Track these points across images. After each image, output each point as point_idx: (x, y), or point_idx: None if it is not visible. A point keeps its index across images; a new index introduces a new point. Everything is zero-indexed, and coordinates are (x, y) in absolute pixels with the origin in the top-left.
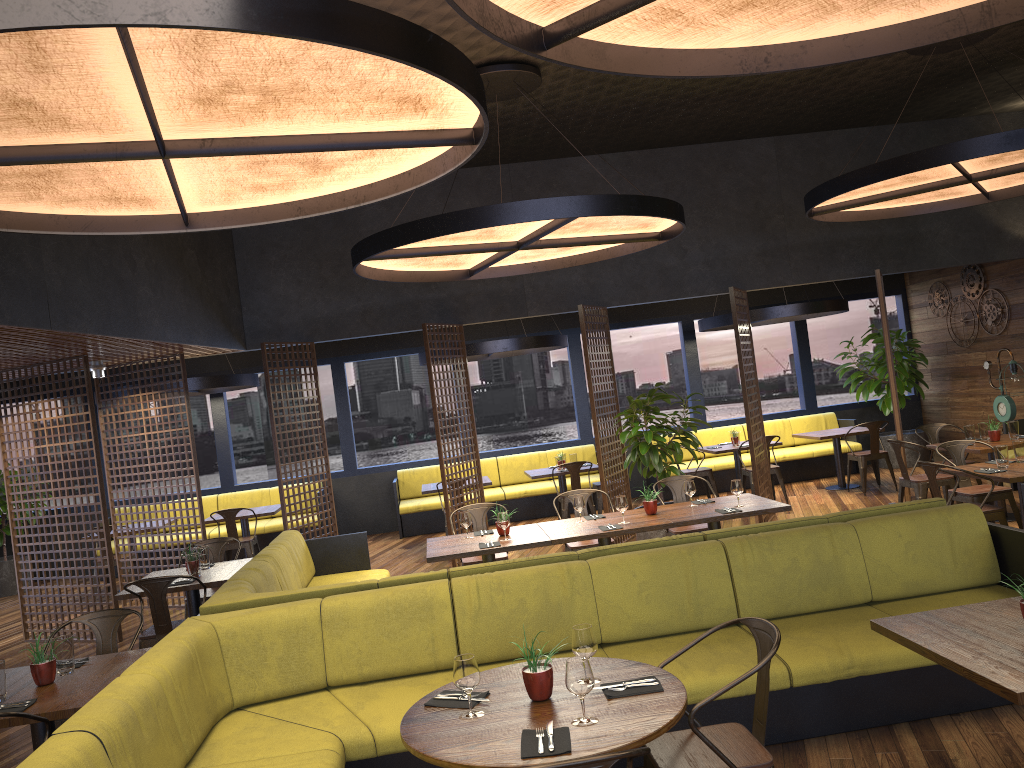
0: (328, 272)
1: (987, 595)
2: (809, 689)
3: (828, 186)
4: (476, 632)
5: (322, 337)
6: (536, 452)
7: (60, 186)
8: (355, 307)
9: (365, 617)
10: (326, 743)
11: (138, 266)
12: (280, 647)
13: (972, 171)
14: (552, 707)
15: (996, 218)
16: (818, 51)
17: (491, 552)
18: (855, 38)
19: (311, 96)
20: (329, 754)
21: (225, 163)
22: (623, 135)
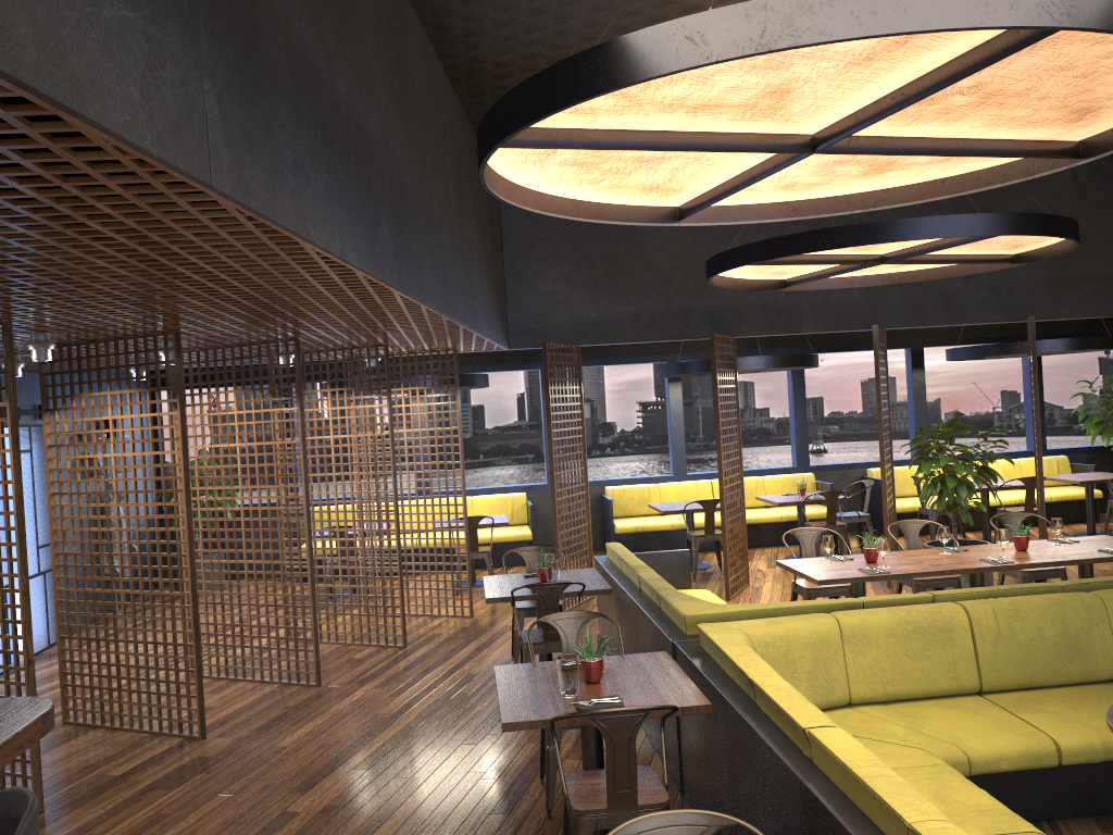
0: (598, 272)
1: None
2: None
3: None
4: (996, 658)
5: (588, 341)
6: (752, 477)
7: (638, 172)
8: (624, 311)
9: (886, 635)
10: (933, 758)
11: (473, 254)
12: (807, 660)
13: None
14: None
15: None
16: None
17: (883, 579)
18: None
19: (1015, 101)
20: (952, 769)
21: (813, 160)
22: None
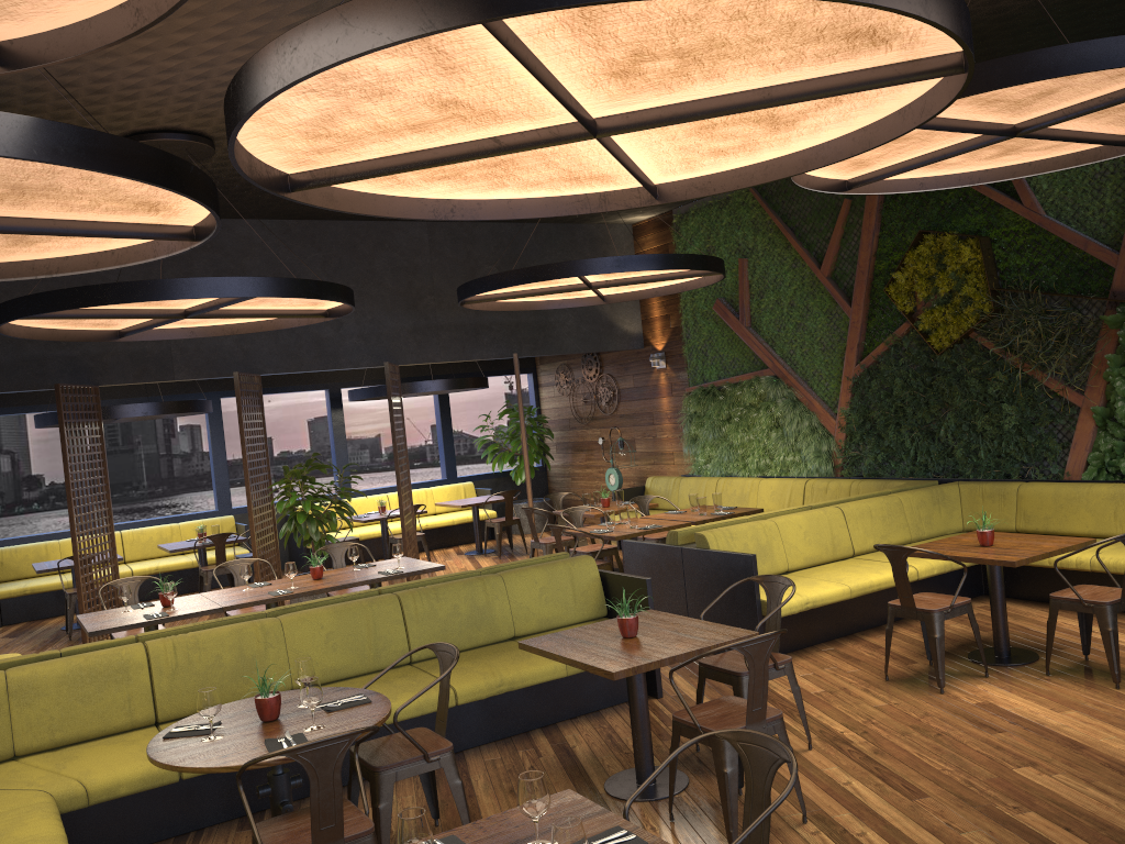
0: None
1: None
2: (468, 709)
3: (479, 282)
4: (173, 689)
5: None
6: (168, 525)
7: None
8: None
9: (57, 684)
10: (40, 798)
11: None
12: None
13: (592, 280)
14: (283, 723)
15: (610, 314)
16: (490, 209)
17: (160, 622)
18: (516, 203)
19: (58, 194)
20: (48, 805)
21: None
22: (285, 205)
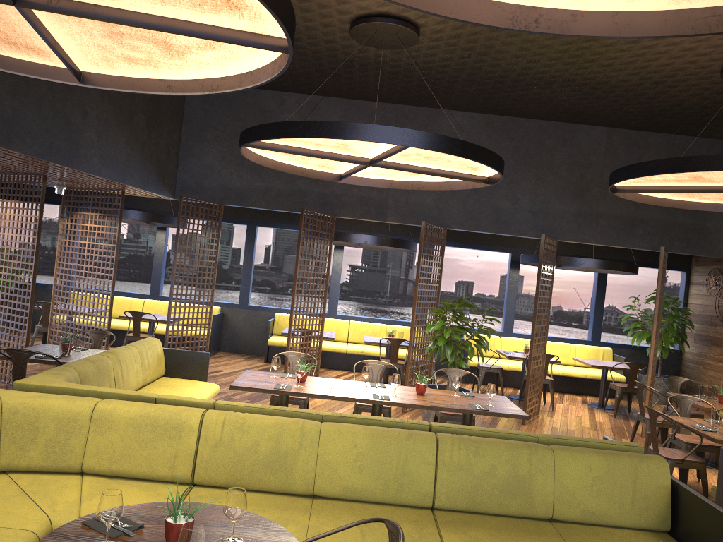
0: None
1: (652, 541)
2: None
3: (627, 169)
4: (212, 459)
5: (230, 202)
6: (380, 324)
7: None
8: (260, 185)
9: (126, 424)
10: (34, 524)
11: (89, 116)
12: (51, 431)
13: None
14: None
15: None
16: (587, 22)
17: (281, 393)
18: (624, 16)
19: None
20: (27, 536)
21: (87, 27)
22: (487, 100)
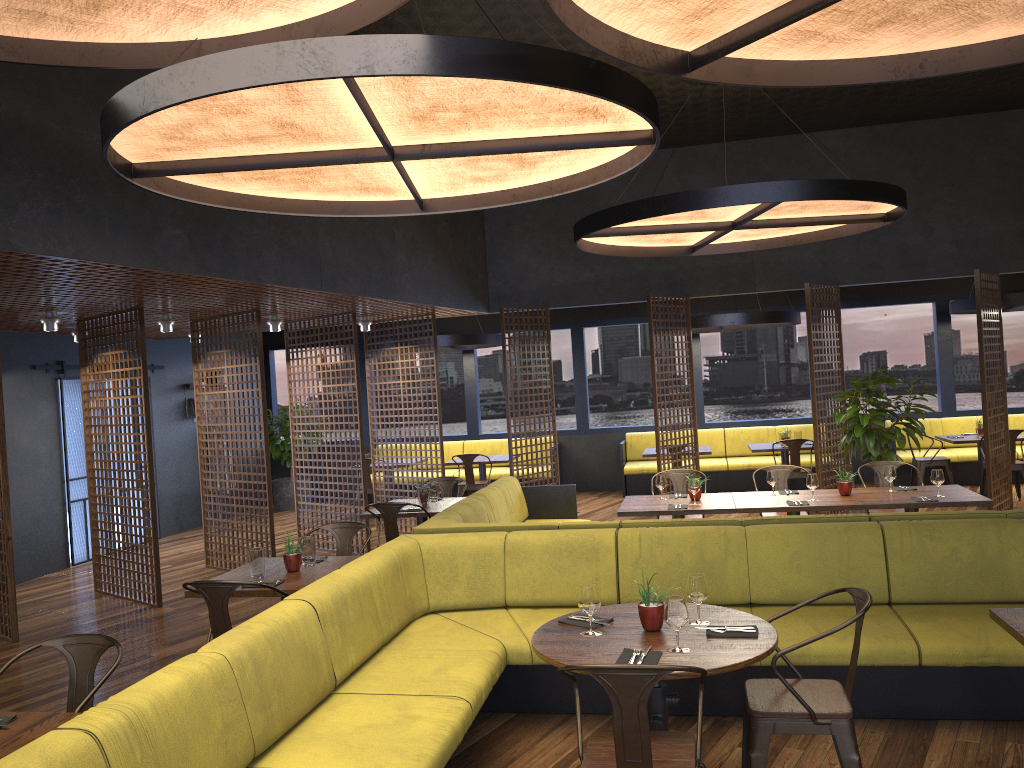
0: (565, 244)
1: None
2: (948, 673)
3: None
4: (635, 577)
5: (556, 304)
6: (765, 427)
7: (321, 180)
8: (588, 277)
9: (540, 552)
10: (491, 646)
11: (396, 237)
12: (469, 567)
13: None
14: (657, 637)
15: None
16: (977, 55)
17: (677, 513)
18: (1017, 41)
19: (503, 111)
20: (490, 654)
21: (445, 161)
22: (866, 110)
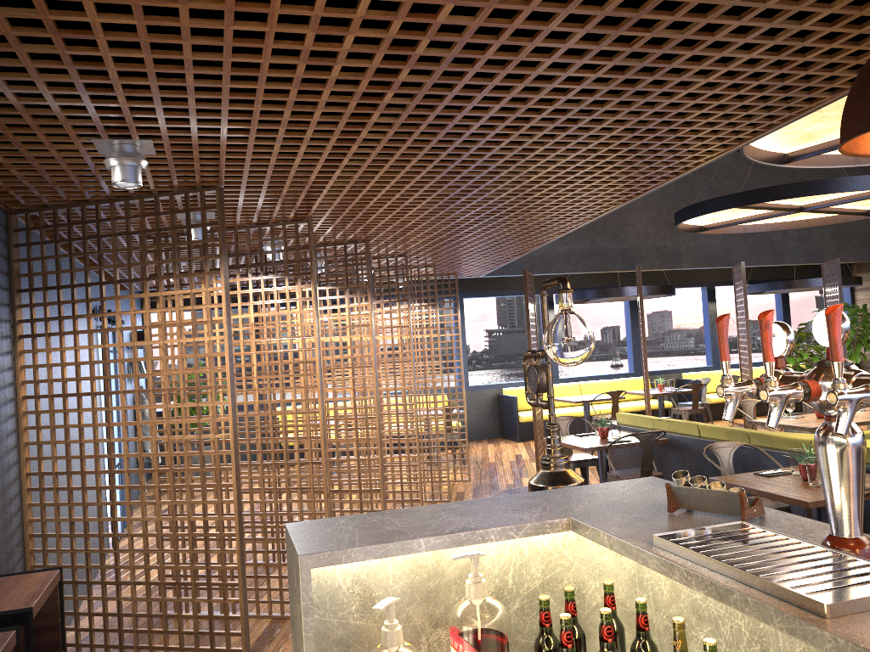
0: None
1: None
2: None
3: None
4: None
5: (538, 271)
6: (606, 380)
7: (827, 121)
8: (563, 249)
9: None
10: None
11: None
12: None
13: None
14: None
15: None
16: None
17: None
18: None
19: None
20: None
21: None
22: None
